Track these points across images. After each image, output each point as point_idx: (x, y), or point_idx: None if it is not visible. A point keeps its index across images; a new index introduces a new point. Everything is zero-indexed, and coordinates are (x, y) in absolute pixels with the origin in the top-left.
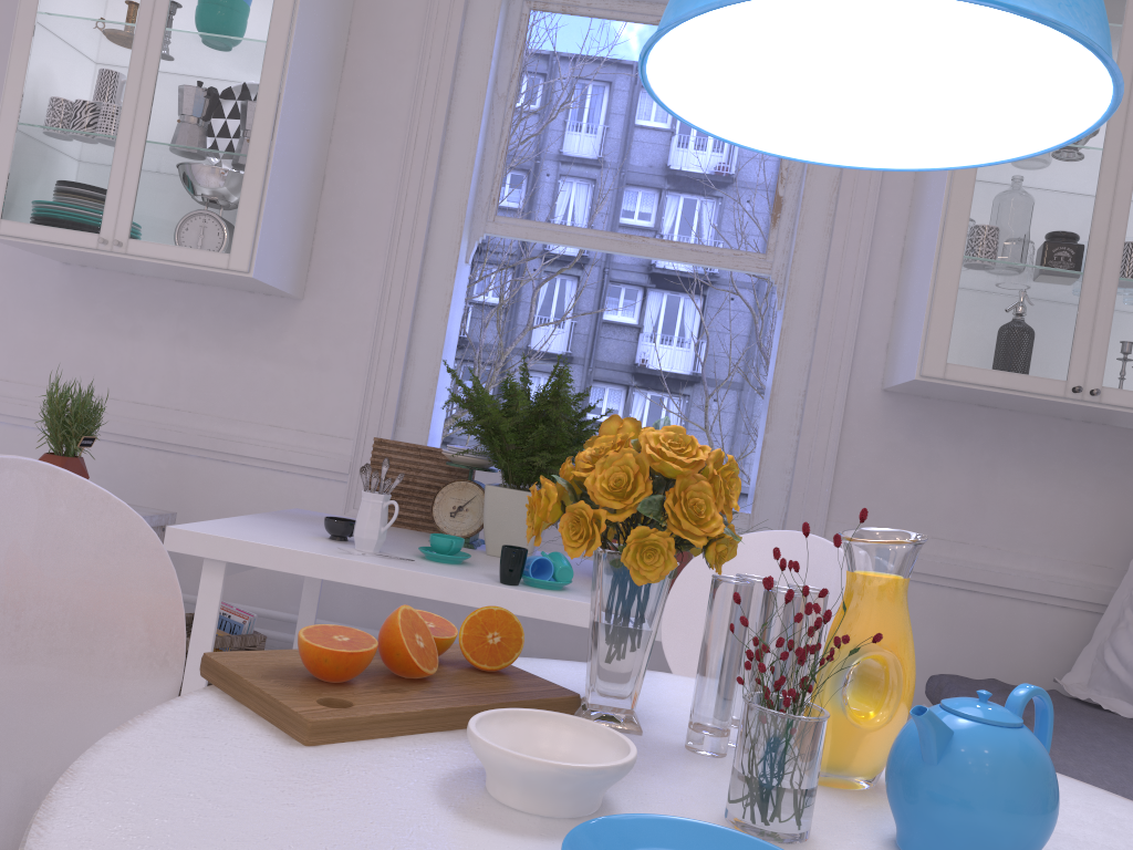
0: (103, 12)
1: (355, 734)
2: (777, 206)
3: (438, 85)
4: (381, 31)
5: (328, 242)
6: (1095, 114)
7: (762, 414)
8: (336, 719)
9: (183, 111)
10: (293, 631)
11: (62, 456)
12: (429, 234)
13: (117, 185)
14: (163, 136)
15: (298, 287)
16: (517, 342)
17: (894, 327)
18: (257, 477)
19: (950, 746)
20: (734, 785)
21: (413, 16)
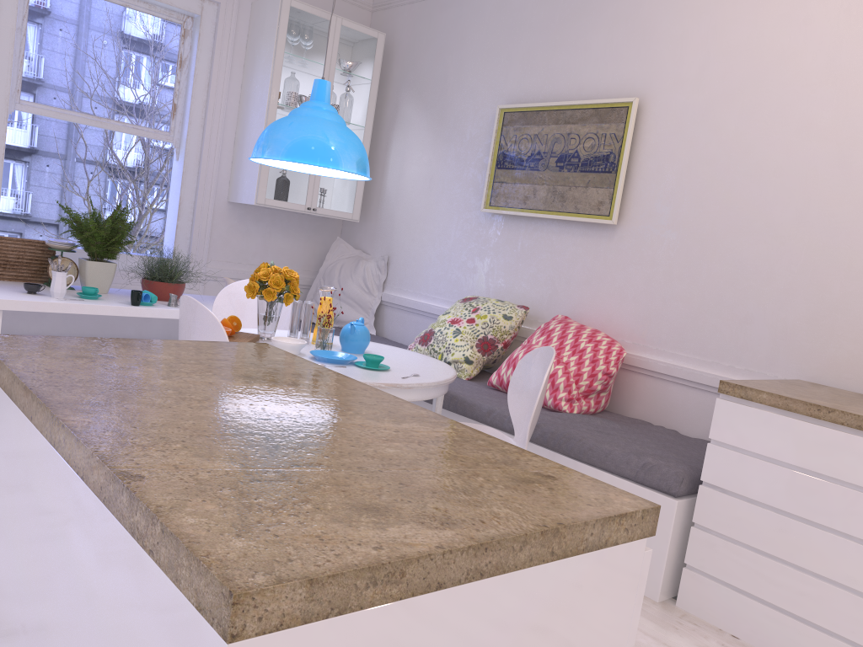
0: None
1: None
2: (174, 108)
3: None
4: None
5: None
6: (361, 178)
7: (170, 210)
8: None
9: None
10: None
11: None
12: None
13: None
14: None
15: None
16: None
17: (234, 174)
18: None
19: (355, 330)
20: (319, 344)
21: None
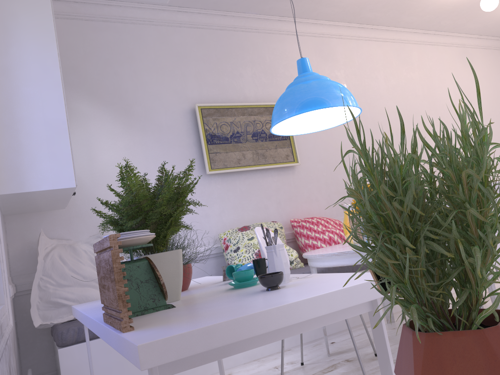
0: None
1: None
2: None
3: None
4: None
5: None
6: (294, 133)
7: None
8: None
9: None
10: None
11: None
12: None
13: None
14: None
15: None
16: None
17: (1, 159)
18: None
19: None
20: None
21: None
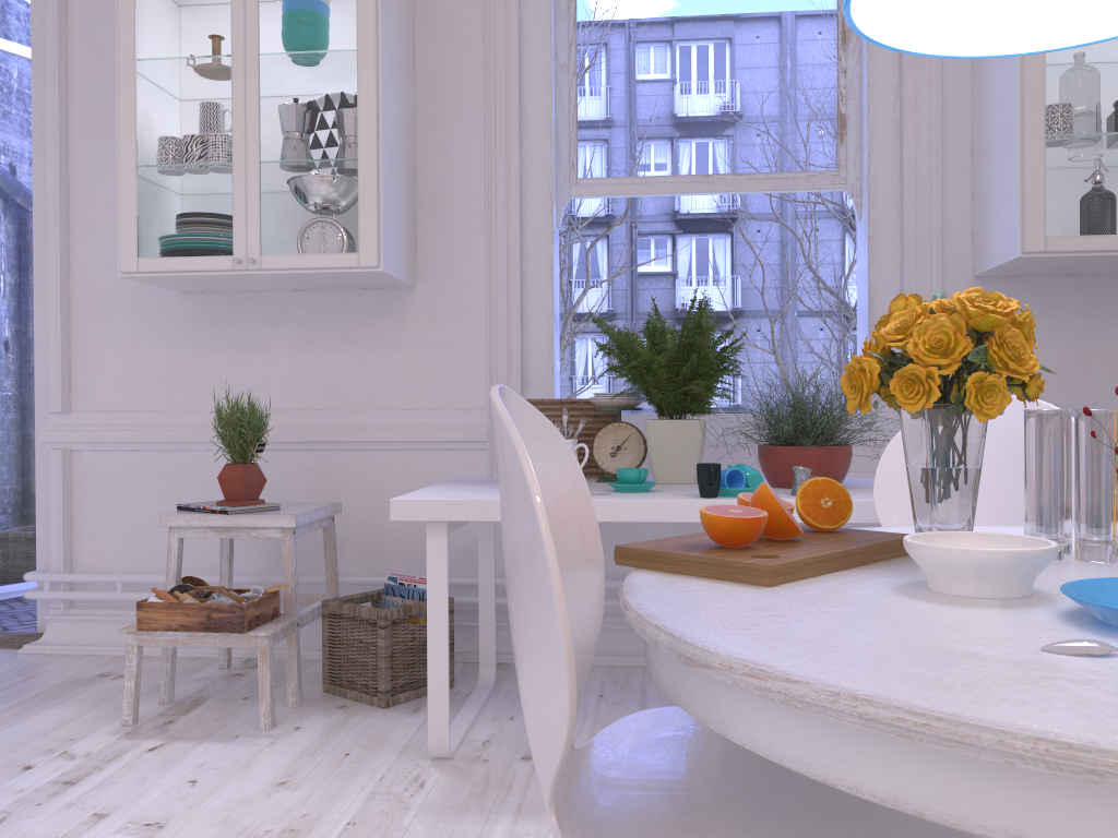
0: (198, 49)
1: (795, 575)
2: (841, 123)
3: (507, 65)
4: (443, 23)
5: (429, 230)
6: None
7: (859, 320)
8: (783, 564)
9: (290, 128)
10: (461, 594)
11: (242, 464)
12: (522, 206)
13: (241, 207)
14: (275, 154)
15: (410, 276)
16: (579, 303)
17: (977, 215)
18: (401, 459)
19: None
20: None
21: (471, 4)
